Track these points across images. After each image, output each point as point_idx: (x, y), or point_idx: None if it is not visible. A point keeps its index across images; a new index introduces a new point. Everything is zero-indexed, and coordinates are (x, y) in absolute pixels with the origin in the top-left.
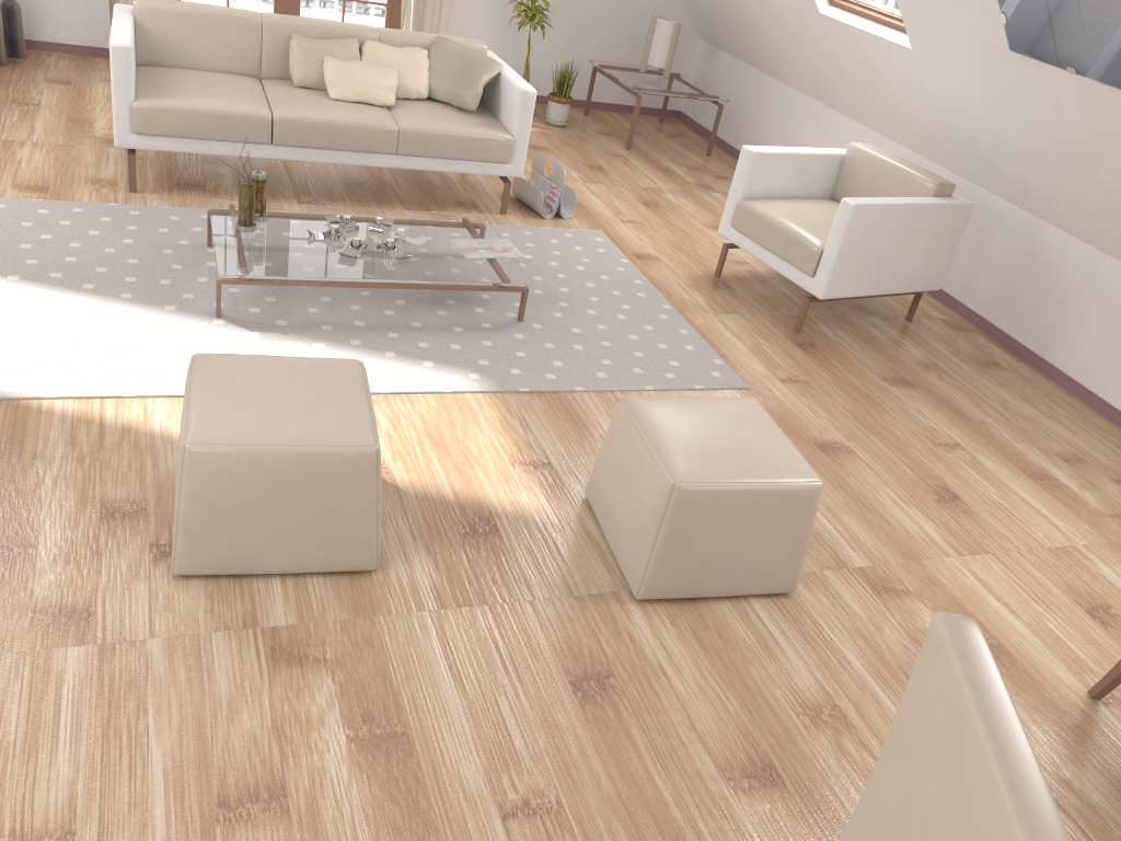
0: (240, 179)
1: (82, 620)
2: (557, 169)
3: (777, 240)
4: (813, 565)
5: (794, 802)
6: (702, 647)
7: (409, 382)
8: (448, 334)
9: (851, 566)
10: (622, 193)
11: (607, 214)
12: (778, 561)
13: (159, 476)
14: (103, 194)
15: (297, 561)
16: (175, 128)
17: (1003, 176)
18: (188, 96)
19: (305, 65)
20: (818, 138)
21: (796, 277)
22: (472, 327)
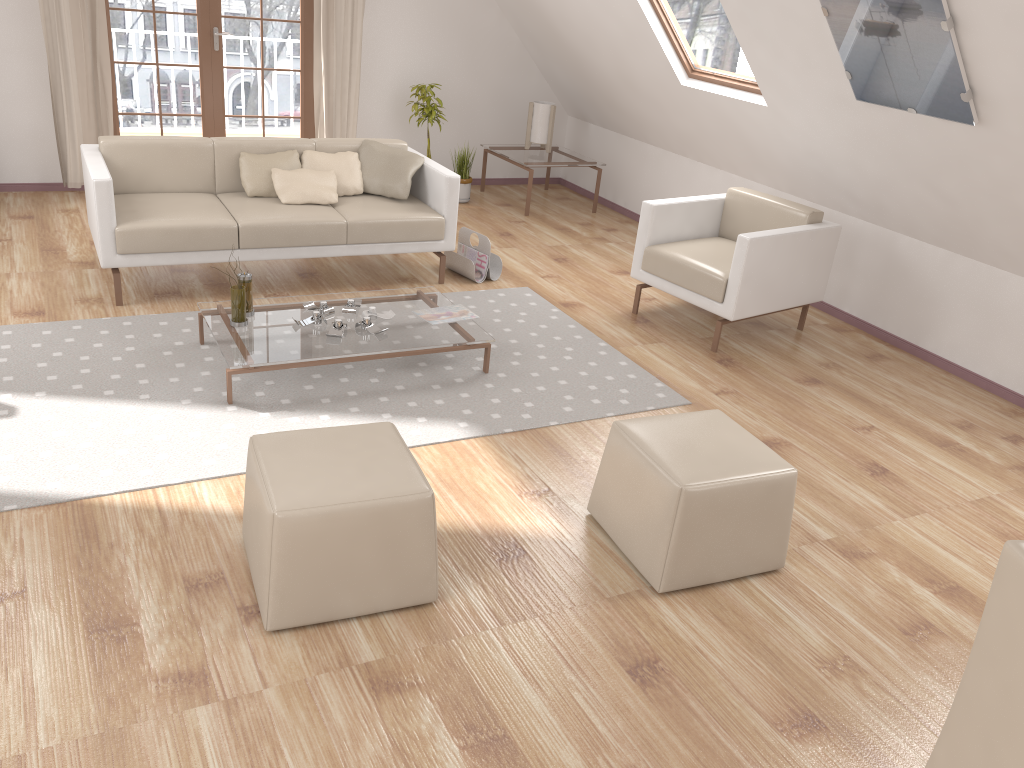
0: (208, 282)
1: (200, 682)
2: (482, 239)
3: (686, 276)
4: (791, 543)
5: (839, 741)
6: (724, 625)
7: (411, 437)
8: (429, 392)
9: (820, 539)
10: (534, 253)
11: (527, 272)
12: (769, 542)
13: (225, 548)
14: (94, 310)
15: (371, 602)
16: (154, 245)
17: (858, 201)
18: (162, 216)
19: (256, 177)
20: (689, 187)
21: (707, 305)
22: (448, 383)
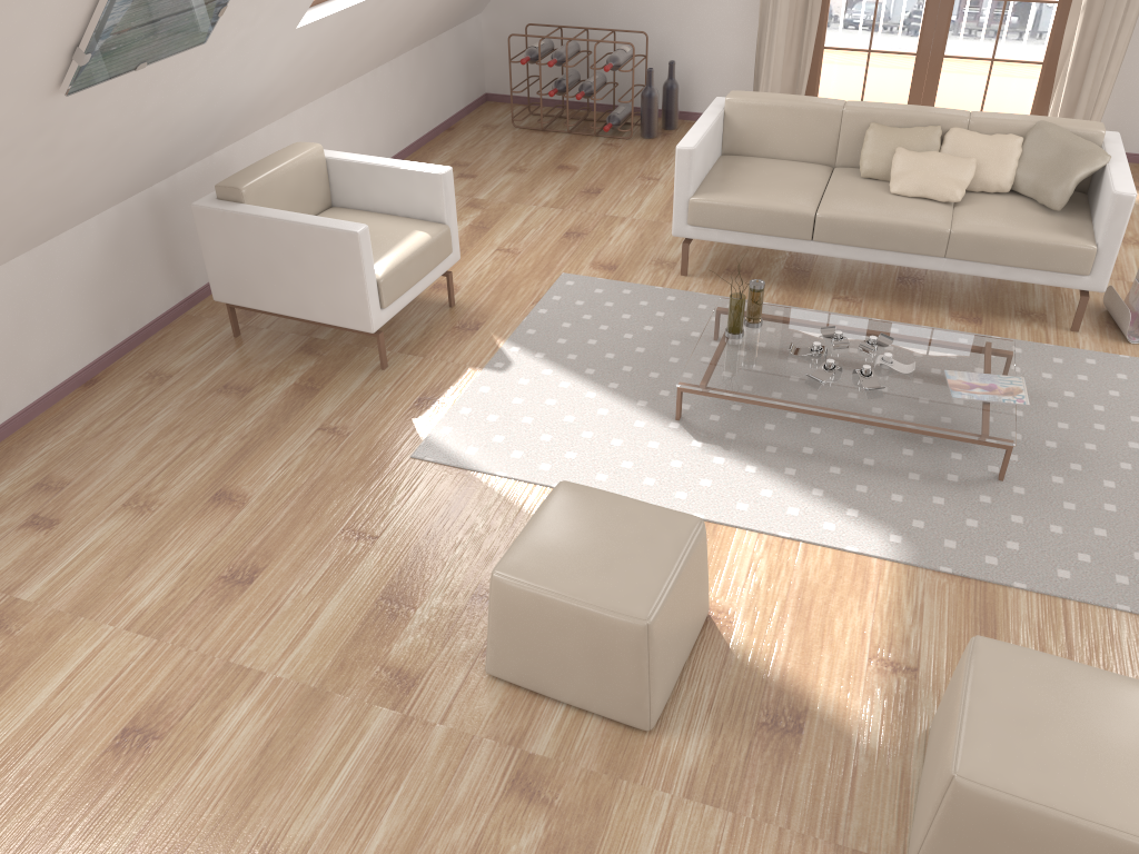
0: (790, 266)
1: (405, 687)
2: None
3: None
4: None
5: None
6: None
7: (817, 530)
8: (897, 480)
9: None
10: None
11: None
12: None
13: None
14: (657, 276)
15: (578, 698)
16: (723, 222)
17: None
18: (742, 192)
19: (876, 155)
20: None
21: None
22: (932, 477)
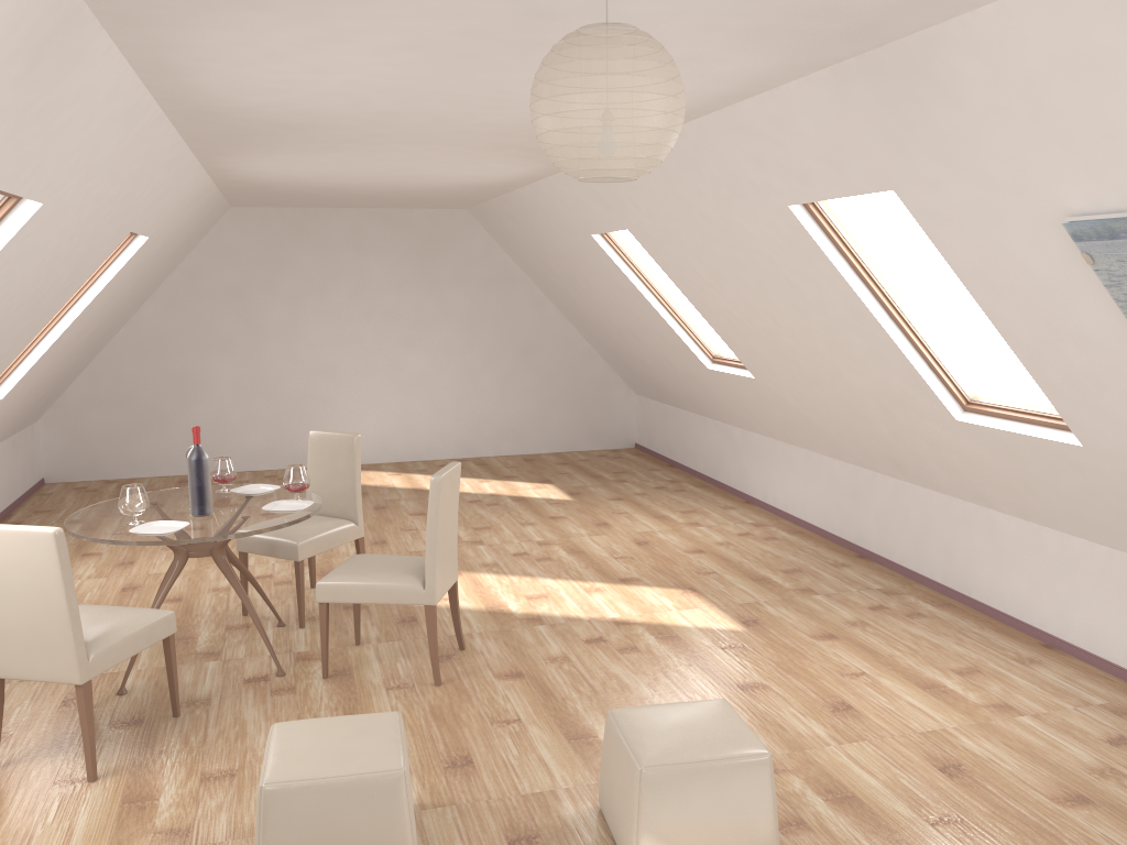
0: None
1: None
2: None
3: None
4: (228, 843)
5: None
6: None
7: None
8: None
9: None
10: None
11: None
12: None
13: None
14: None
15: None
16: None
17: None
18: None
19: None
20: None
21: None
22: None
